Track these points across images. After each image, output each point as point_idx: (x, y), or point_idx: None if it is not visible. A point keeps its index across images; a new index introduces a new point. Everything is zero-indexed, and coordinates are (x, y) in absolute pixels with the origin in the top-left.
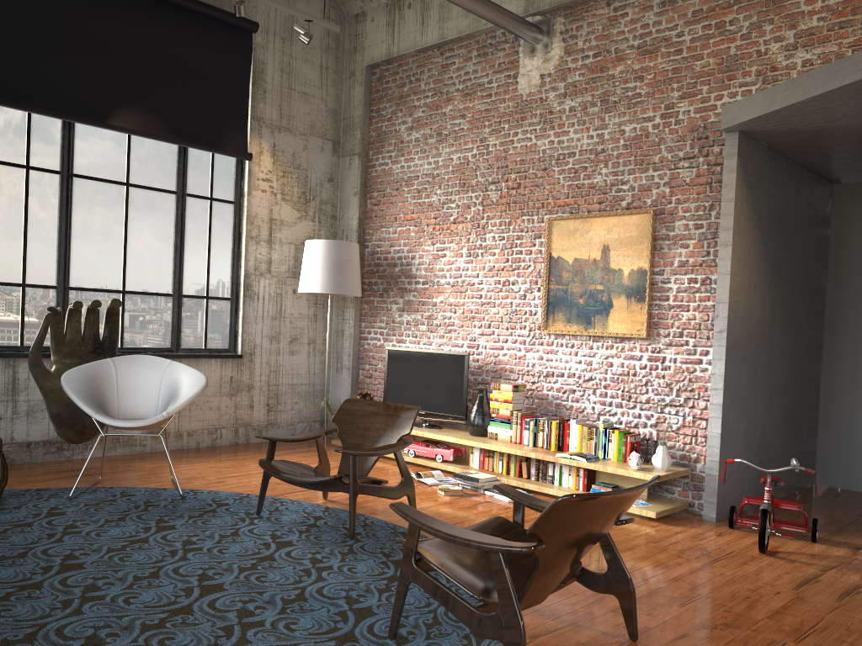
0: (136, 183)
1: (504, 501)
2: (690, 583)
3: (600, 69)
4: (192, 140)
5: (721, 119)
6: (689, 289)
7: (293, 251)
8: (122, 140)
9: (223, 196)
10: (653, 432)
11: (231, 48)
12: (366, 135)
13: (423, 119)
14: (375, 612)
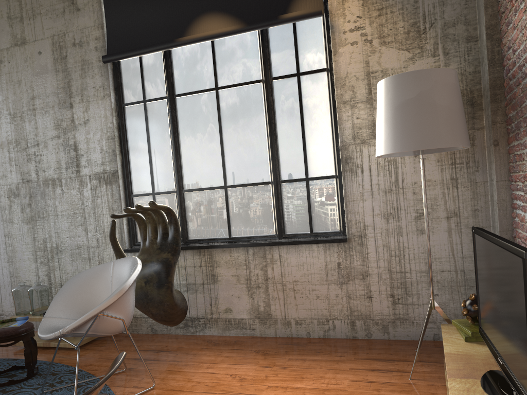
0: (224, 85)
1: None
2: None
3: None
4: (251, 22)
5: None
6: None
7: None
8: (207, 50)
9: (312, 67)
10: None
11: None
12: None
13: None
14: None
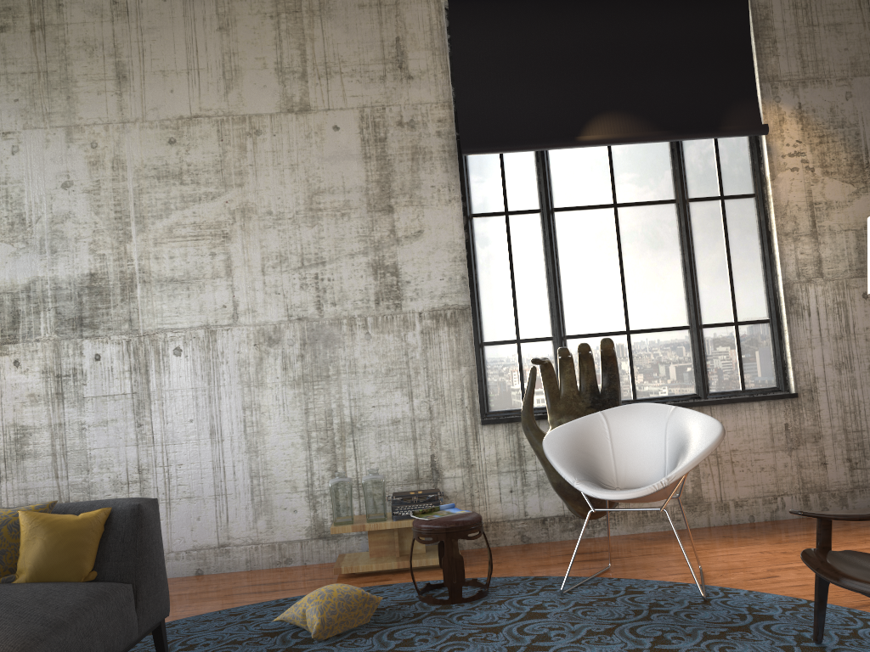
0: (625, 202)
1: None
2: None
3: None
4: (682, 130)
5: None
6: None
7: (853, 241)
8: (601, 156)
9: (737, 190)
10: None
11: (718, 3)
12: None
13: None
14: None
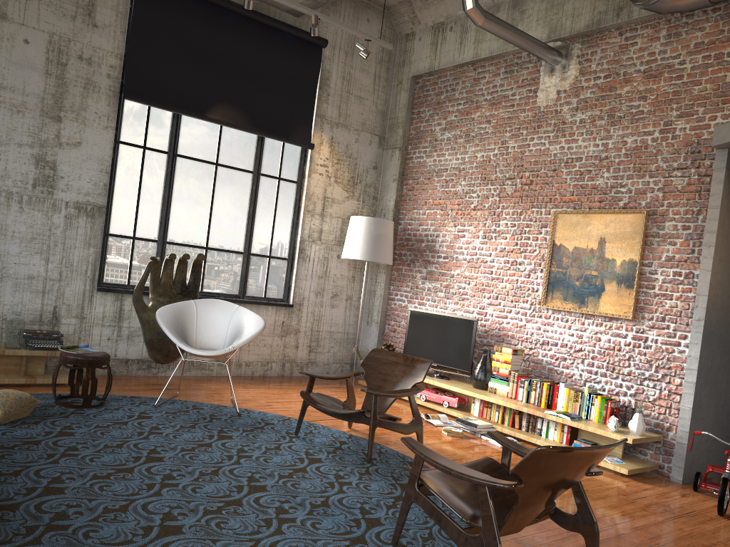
0: (223, 163)
1: (497, 446)
2: (651, 533)
3: (609, 88)
4: (268, 131)
5: (713, 137)
6: (673, 281)
7: (340, 224)
8: (215, 129)
9: (288, 177)
10: (632, 401)
11: (305, 59)
12: (407, 133)
13: (454, 122)
14: (383, 523)
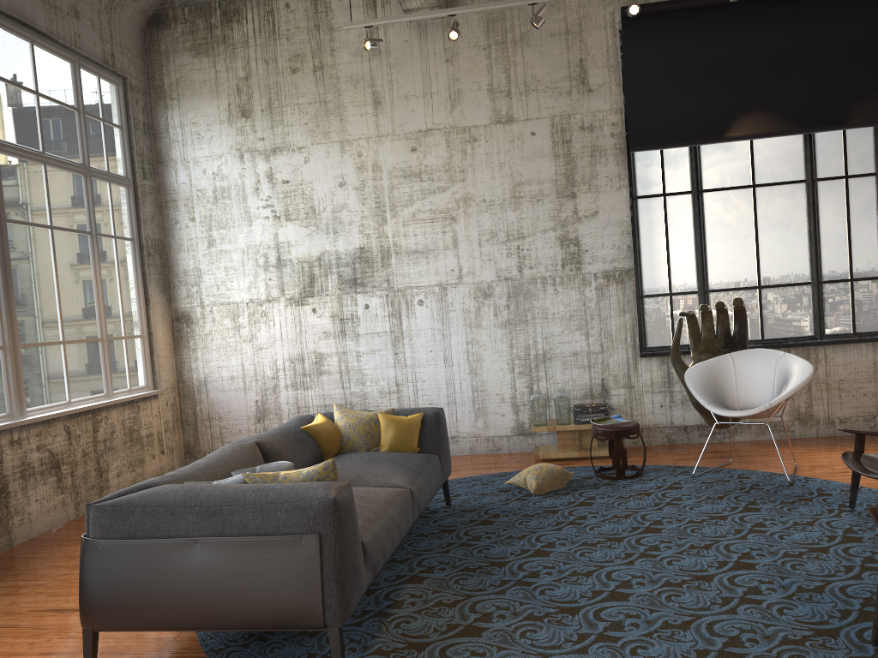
0: (762, 183)
1: None
2: None
3: None
4: (813, 124)
5: None
6: None
7: None
8: (744, 146)
9: (860, 170)
10: None
11: (852, 12)
12: None
13: None
14: None
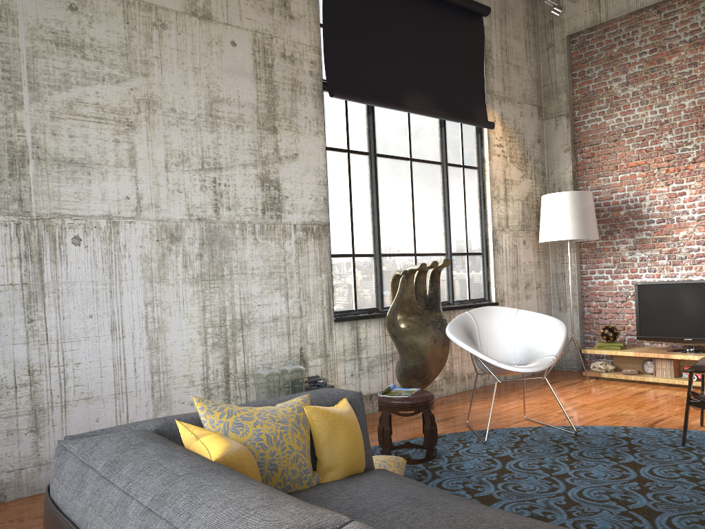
0: (416, 158)
1: None
2: None
3: None
4: (456, 114)
5: None
6: None
7: (520, 207)
8: (404, 120)
9: (470, 163)
10: None
11: (471, 31)
12: (571, 97)
13: (640, 73)
14: None
